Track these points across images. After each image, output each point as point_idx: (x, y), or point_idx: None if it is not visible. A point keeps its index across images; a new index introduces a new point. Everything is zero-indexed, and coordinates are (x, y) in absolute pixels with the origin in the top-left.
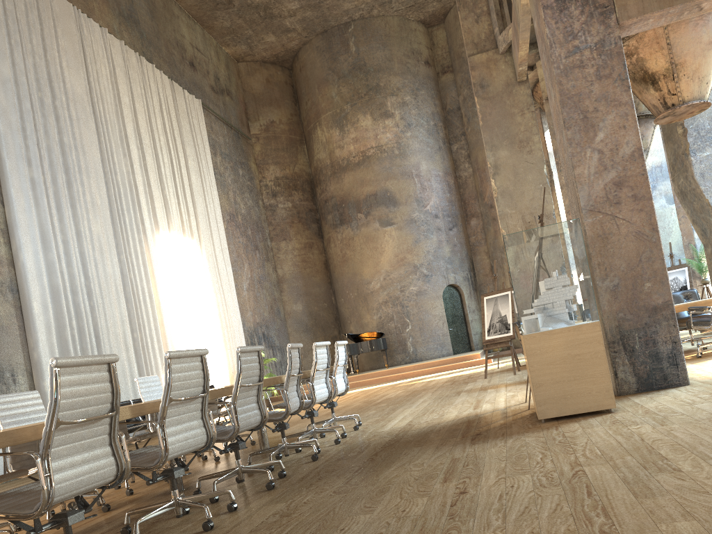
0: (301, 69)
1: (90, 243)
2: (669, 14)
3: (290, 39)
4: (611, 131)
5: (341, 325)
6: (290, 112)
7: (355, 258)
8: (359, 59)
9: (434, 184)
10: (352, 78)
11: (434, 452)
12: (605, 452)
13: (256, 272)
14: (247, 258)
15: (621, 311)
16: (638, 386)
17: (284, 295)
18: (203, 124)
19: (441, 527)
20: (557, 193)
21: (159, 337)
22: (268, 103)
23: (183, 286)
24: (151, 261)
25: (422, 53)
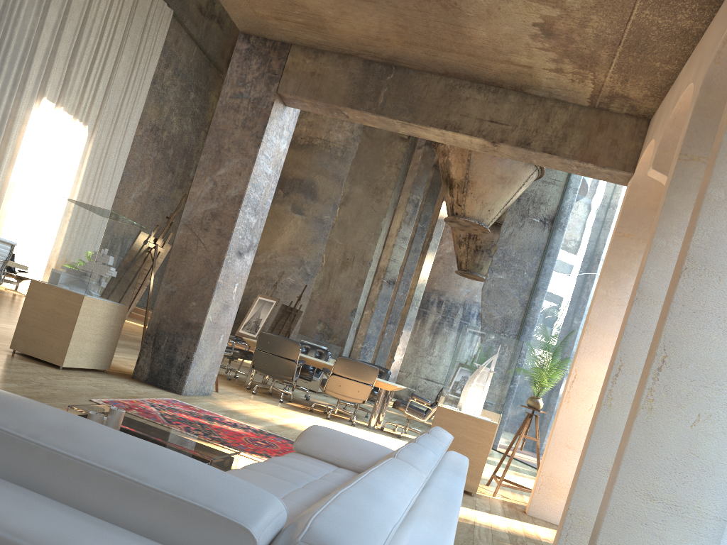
0: None
1: None
2: (320, 107)
3: None
4: (230, 172)
5: None
6: None
7: None
8: None
9: None
10: None
11: None
12: None
13: (158, 191)
14: (153, 173)
15: (166, 313)
16: (148, 377)
17: None
18: (163, 33)
19: None
20: (427, 258)
21: None
22: None
23: (44, 159)
24: (14, 119)
25: None
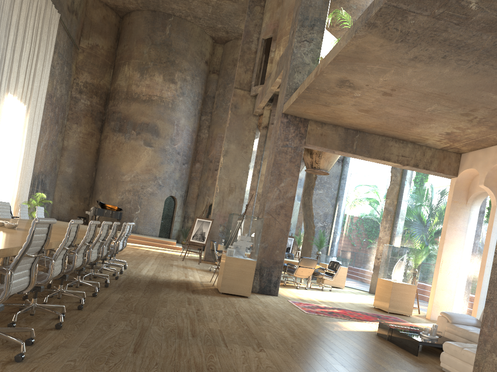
0: (129, 23)
1: None
2: (323, 149)
3: (131, 3)
4: (287, 184)
5: (93, 192)
6: (111, 44)
7: (120, 156)
8: (169, 40)
9: (184, 134)
10: (160, 49)
11: (177, 292)
12: (246, 311)
13: (52, 138)
14: (50, 127)
15: (264, 258)
16: (259, 290)
17: (62, 158)
18: (55, 31)
19: (196, 317)
20: (249, 174)
21: None
22: (99, 32)
23: (9, 134)
24: None
25: (206, 56)
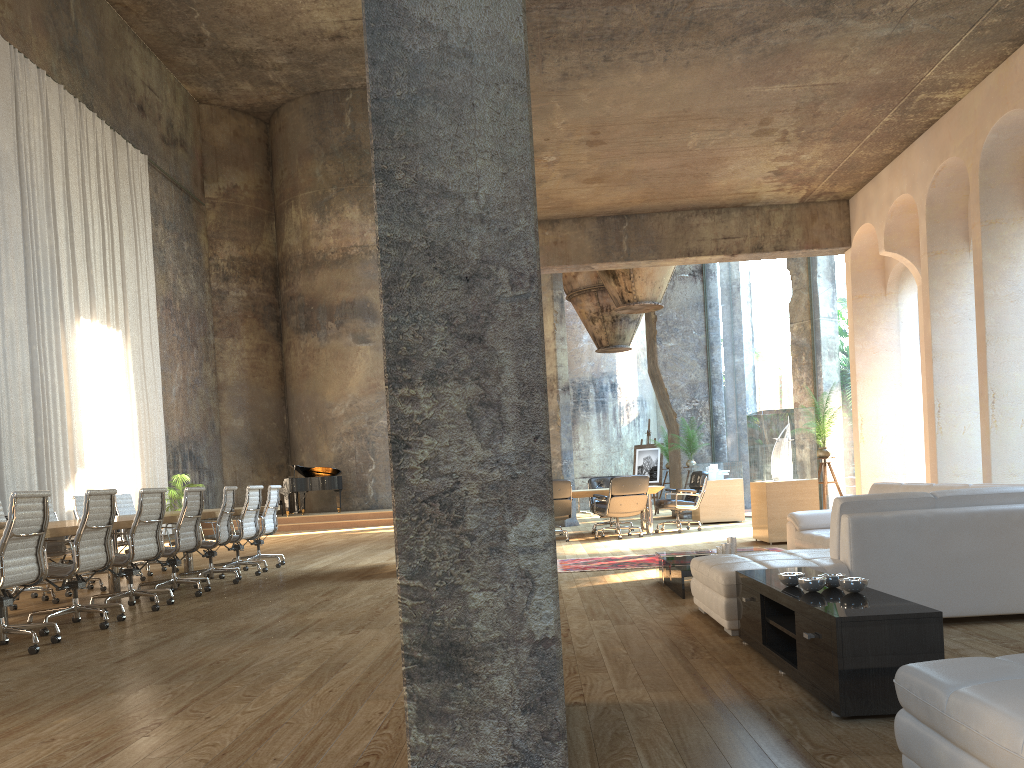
0: (281, 130)
1: (0, 329)
2: (568, 268)
3: (272, 92)
4: None
5: (291, 452)
6: (260, 177)
7: (319, 374)
8: (354, 137)
9: None
10: (342, 158)
11: (329, 583)
12: None
13: (191, 374)
14: (182, 355)
15: None
16: None
17: (222, 405)
18: (146, 187)
19: (303, 610)
20: None
21: (66, 445)
22: (233, 163)
23: (101, 387)
24: (66, 354)
25: None
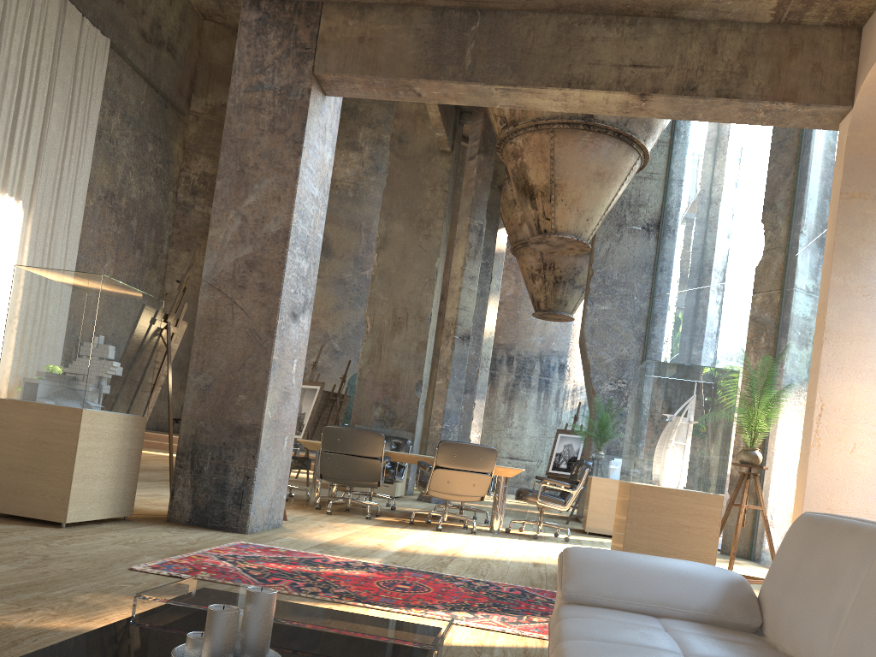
0: None
1: None
2: (378, 86)
3: None
4: (264, 198)
5: None
6: None
7: None
8: None
9: None
10: None
11: None
12: None
13: (126, 275)
14: (117, 253)
15: (203, 418)
16: (192, 517)
17: None
18: (102, 70)
19: None
20: (490, 304)
21: None
22: (226, 82)
23: None
24: None
25: None
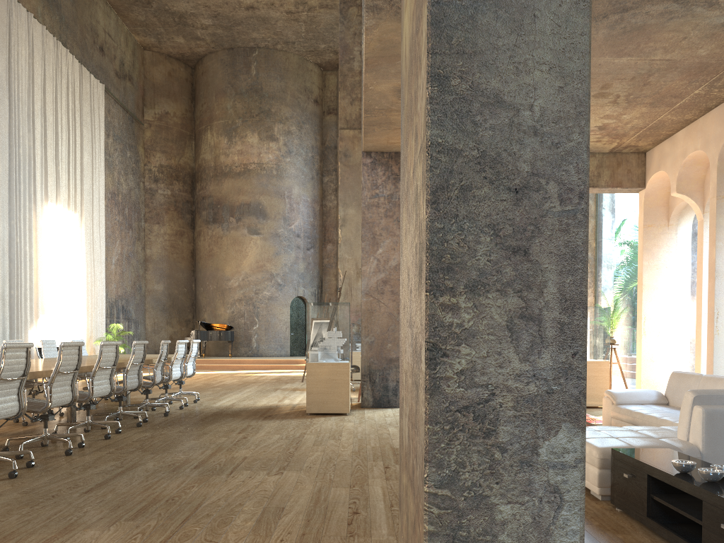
0: (203, 74)
1: None
2: None
3: (199, 45)
4: (387, 249)
5: (196, 311)
6: (185, 108)
7: (221, 255)
8: (258, 83)
9: (301, 208)
10: (247, 98)
11: (240, 421)
12: (321, 431)
13: (126, 249)
14: (121, 235)
15: (372, 357)
16: (373, 403)
17: (148, 273)
18: (102, 108)
19: (228, 447)
20: None
21: (32, 297)
22: (166, 95)
23: (60, 255)
24: (36, 229)
25: (313, 92)
